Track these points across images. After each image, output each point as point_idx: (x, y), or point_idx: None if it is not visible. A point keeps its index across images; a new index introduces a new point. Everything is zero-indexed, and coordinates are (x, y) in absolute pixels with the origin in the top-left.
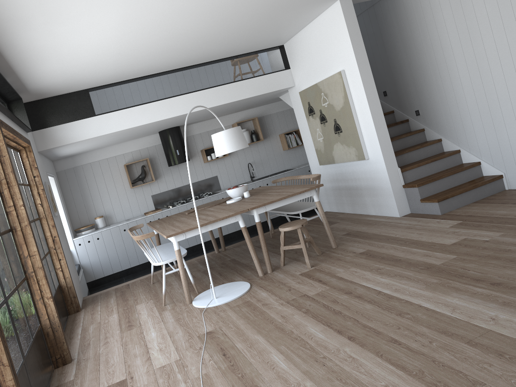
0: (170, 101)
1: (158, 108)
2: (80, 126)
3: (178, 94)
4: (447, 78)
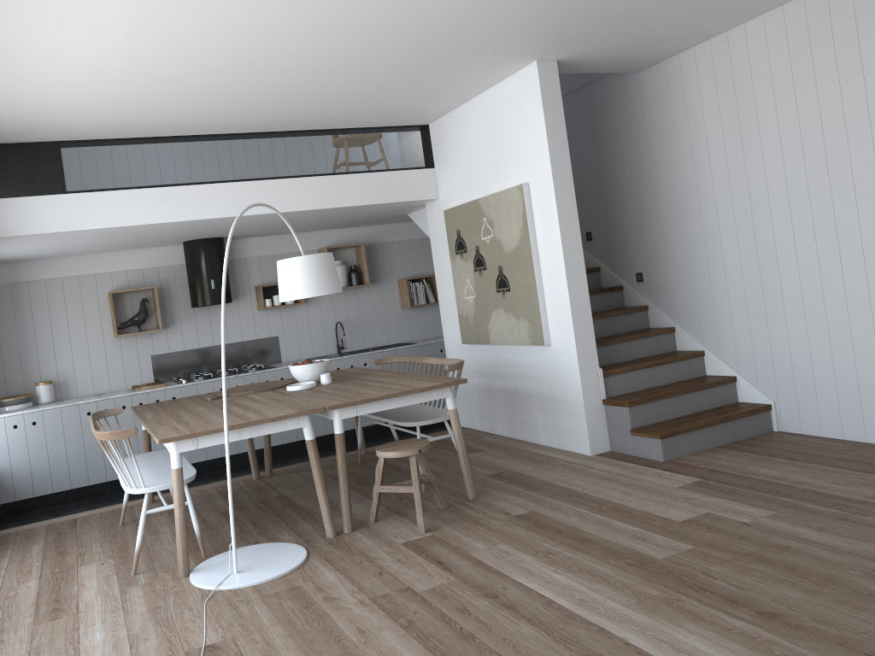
0: (212, 189)
1: (187, 198)
2: (32, 207)
3: (229, 180)
4: (698, 226)
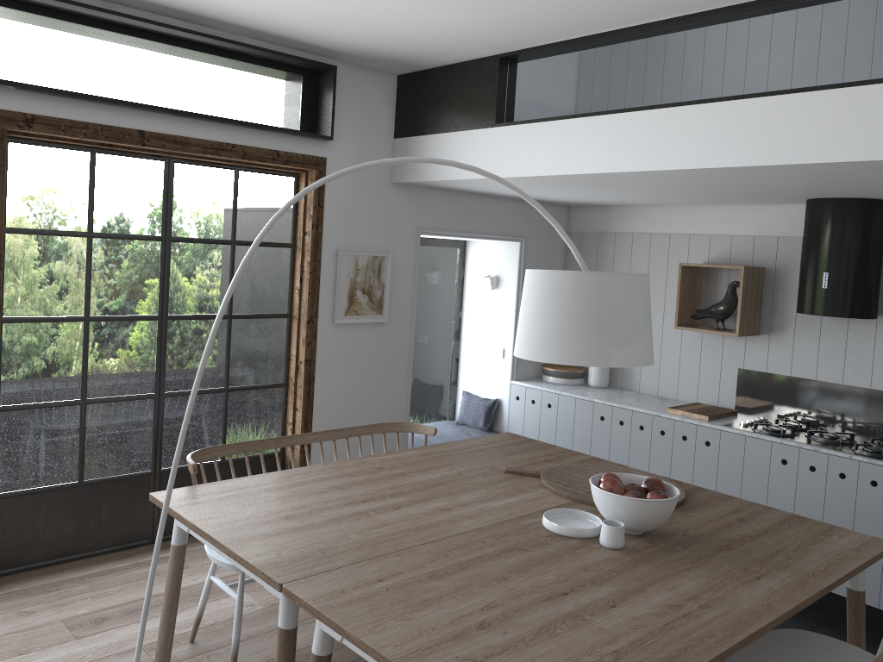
0: (673, 117)
1: (632, 134)
2: (462, 145)
3: (705, 99)
4: None
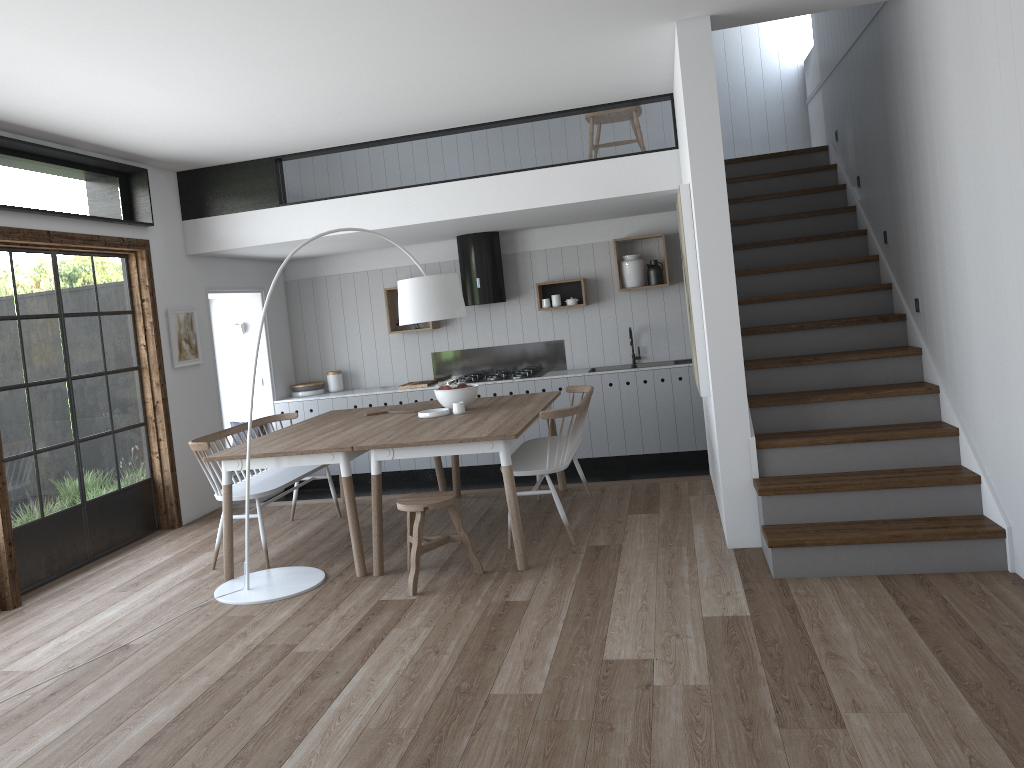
0: (409, 194)
1: (385, 205)
2: (252, 221)
3: (426, 183)
4: (951, 240)
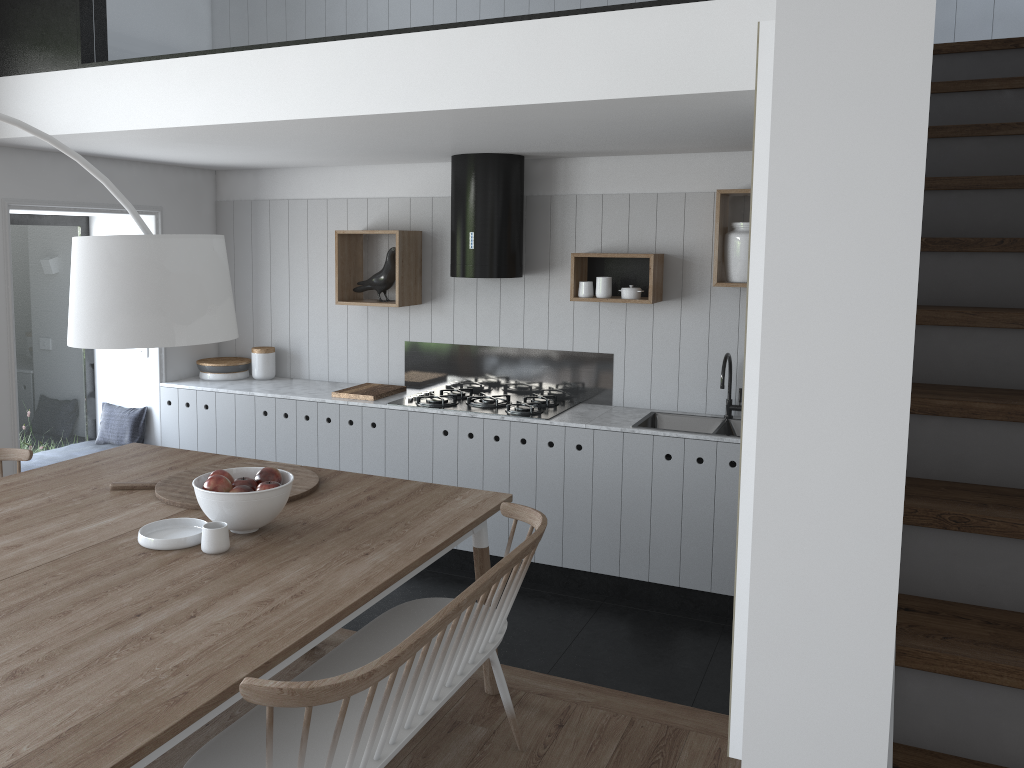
0: (281, 59)
1: (240, 78)
2: (43, 91)
3: (311, 38)
4: None
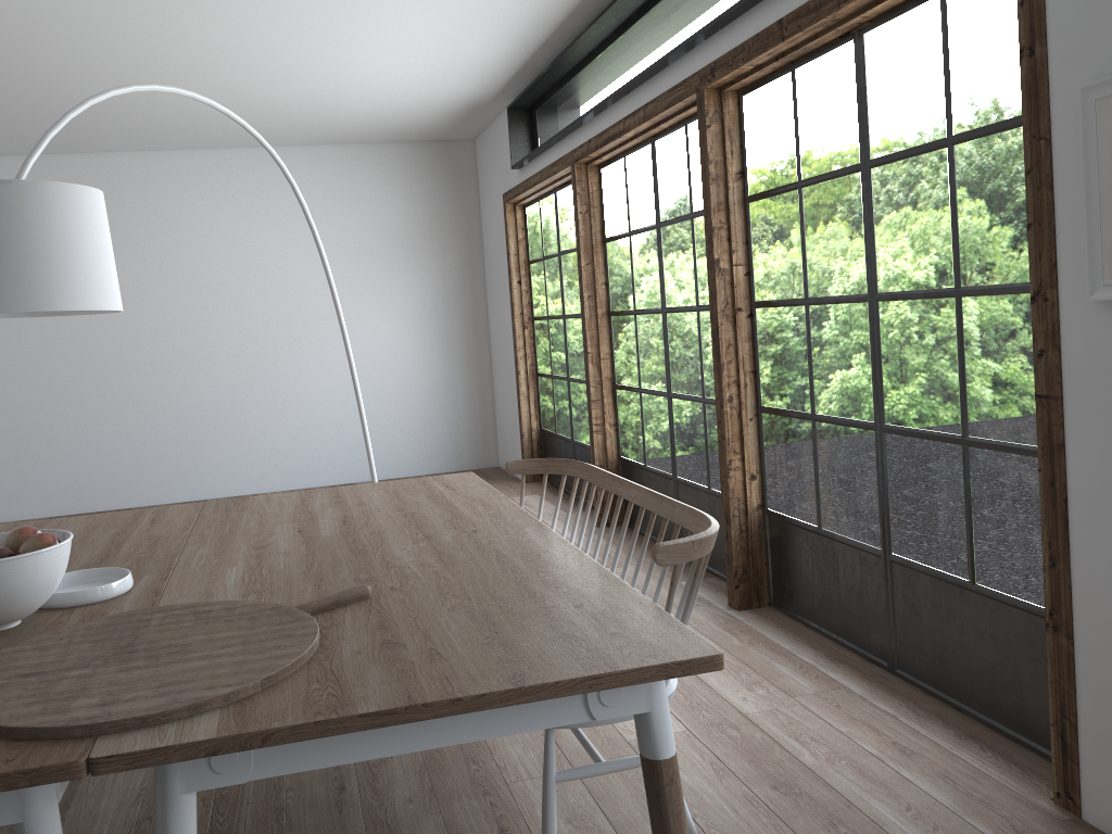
0: None
1: None
2: None
3: None
4: None
